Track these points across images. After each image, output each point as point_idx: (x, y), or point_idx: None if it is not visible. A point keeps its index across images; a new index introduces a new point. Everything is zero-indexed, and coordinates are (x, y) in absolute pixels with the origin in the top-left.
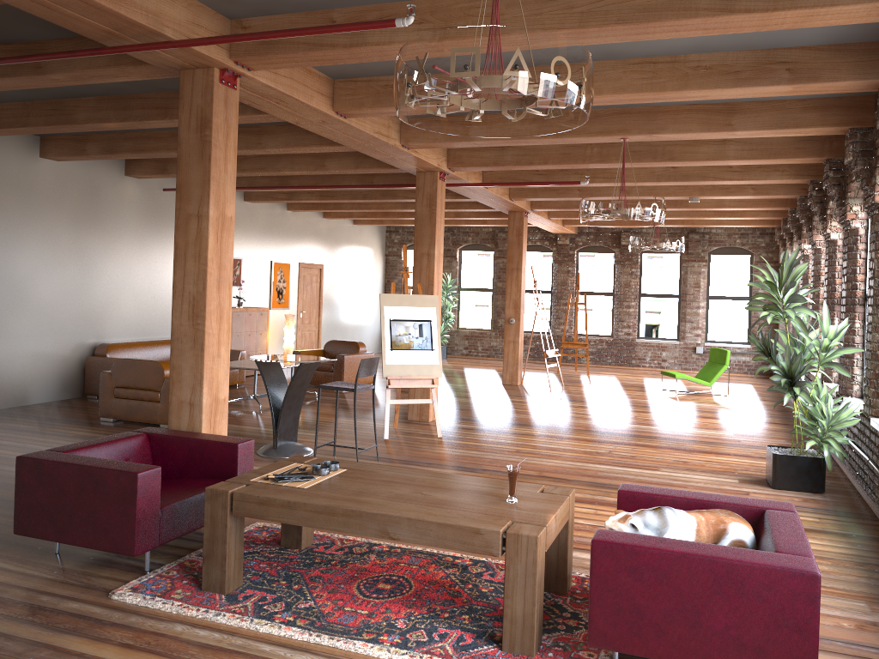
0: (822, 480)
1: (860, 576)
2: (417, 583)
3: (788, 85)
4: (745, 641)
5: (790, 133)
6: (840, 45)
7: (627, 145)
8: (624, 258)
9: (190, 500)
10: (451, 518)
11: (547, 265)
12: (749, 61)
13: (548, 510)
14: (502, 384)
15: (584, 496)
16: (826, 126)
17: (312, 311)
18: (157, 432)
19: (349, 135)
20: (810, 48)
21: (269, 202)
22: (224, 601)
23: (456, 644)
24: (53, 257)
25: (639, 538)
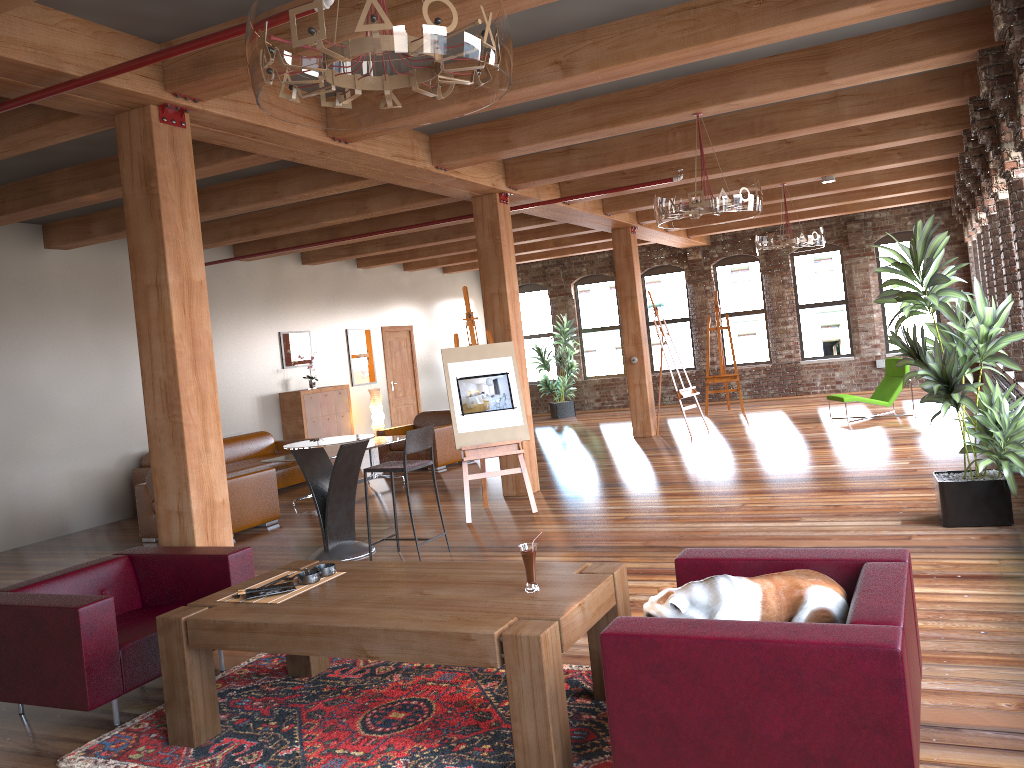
0: (1008, 509)
1: None
2: (440, 707)
3: (866, 4)
4: (813, 752)
5: (903, 71)
6: None
7: (715, 123)
8: (771, 265)
9: None
10: (440, 623)
11: (680, 288)
12: None
13: (573, 596)
14: (633, 438)
15: None
16: (946, 53)
17: (406, 381)
18: (140, 552)
19: (364, 164)
20: None
21: (331, 262)
22: (190, 757)
23: None
24: (77, 361)
25: (667, 624)
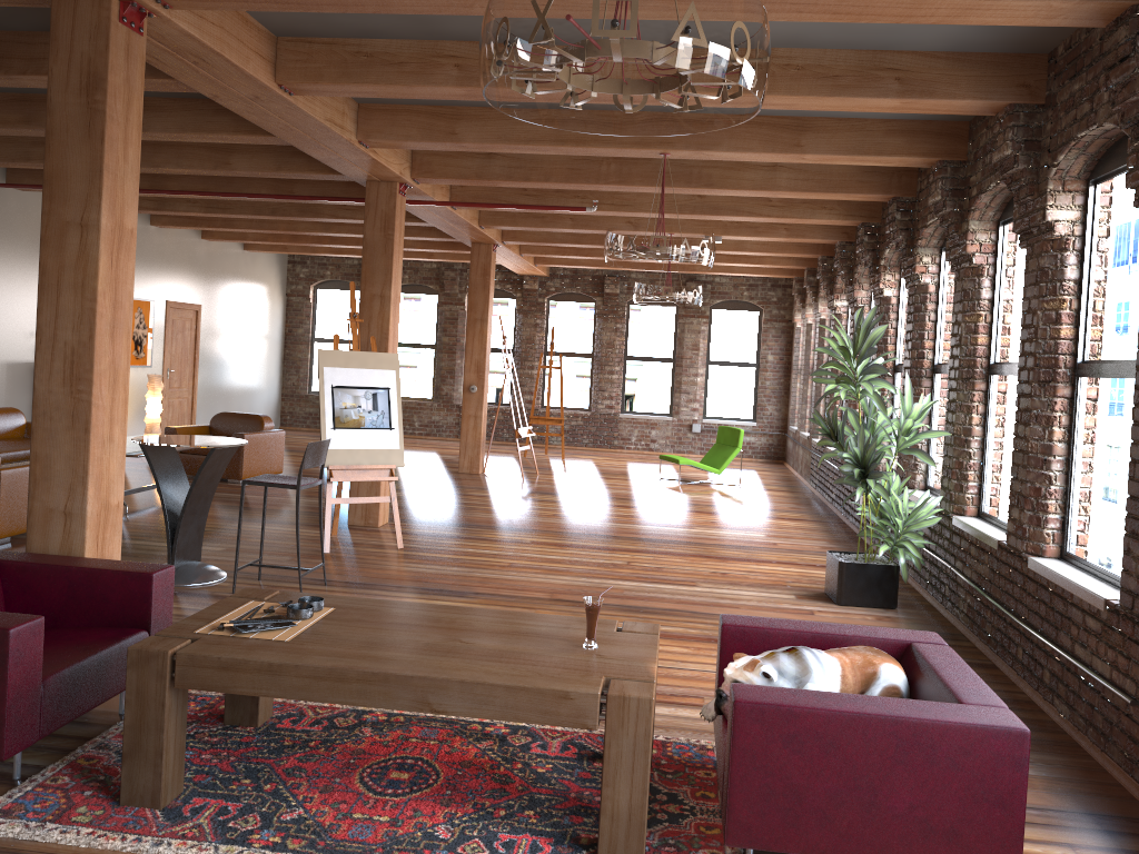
0: (895, 593)
1: None
2: (445, 768)
3: (897, 99)
4: (934, 823)
5: (868, 161)
6: (960, 53)
7: (654, 163)
8: (607, 310)
9: (86, 664)
10: (523, 678)
11: (508, 316)
12: (851, 64)
13: (643, 657)
14: (459, 473)
15: (620, 625)
16: (912, 156)
17: (185, 370)
18: (12, 559)
19: (289, 120)
20: (925, 54)
21: None
22: (162, 821)
23: None
24: None
25: (792, 694)
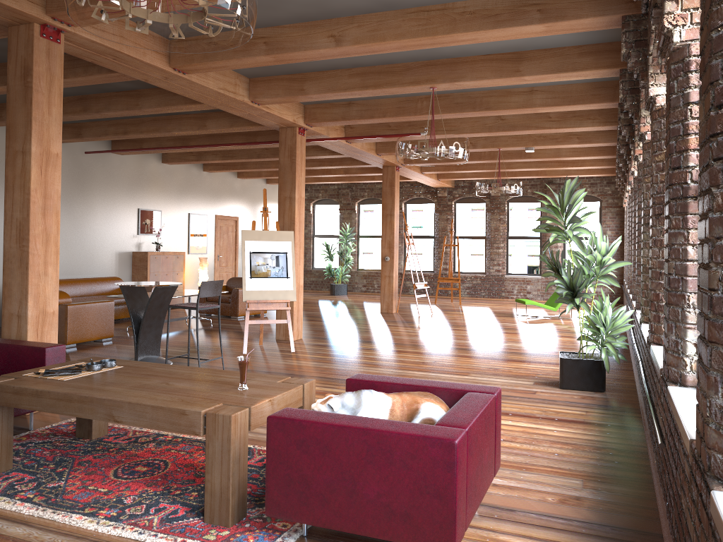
0: (602, 380)
1: (592, 458)
2: (174, 466)
3: (539, 24)
4: (394, 508)
5: (571, 77)
6: None
7: (450, 98)
8: (493, 207)
9: None
10: (168, 402)
11: (430, 214)
12: (506, 5)
13: (268, 395)
14: (380, 313)
15: None
16: (599, 68)
17: (229, 255)
18: None
19: (198, 91)
20: None
21: (183, 164)
22: None
23: (165, 517)
24: None
25: (315, 414)
